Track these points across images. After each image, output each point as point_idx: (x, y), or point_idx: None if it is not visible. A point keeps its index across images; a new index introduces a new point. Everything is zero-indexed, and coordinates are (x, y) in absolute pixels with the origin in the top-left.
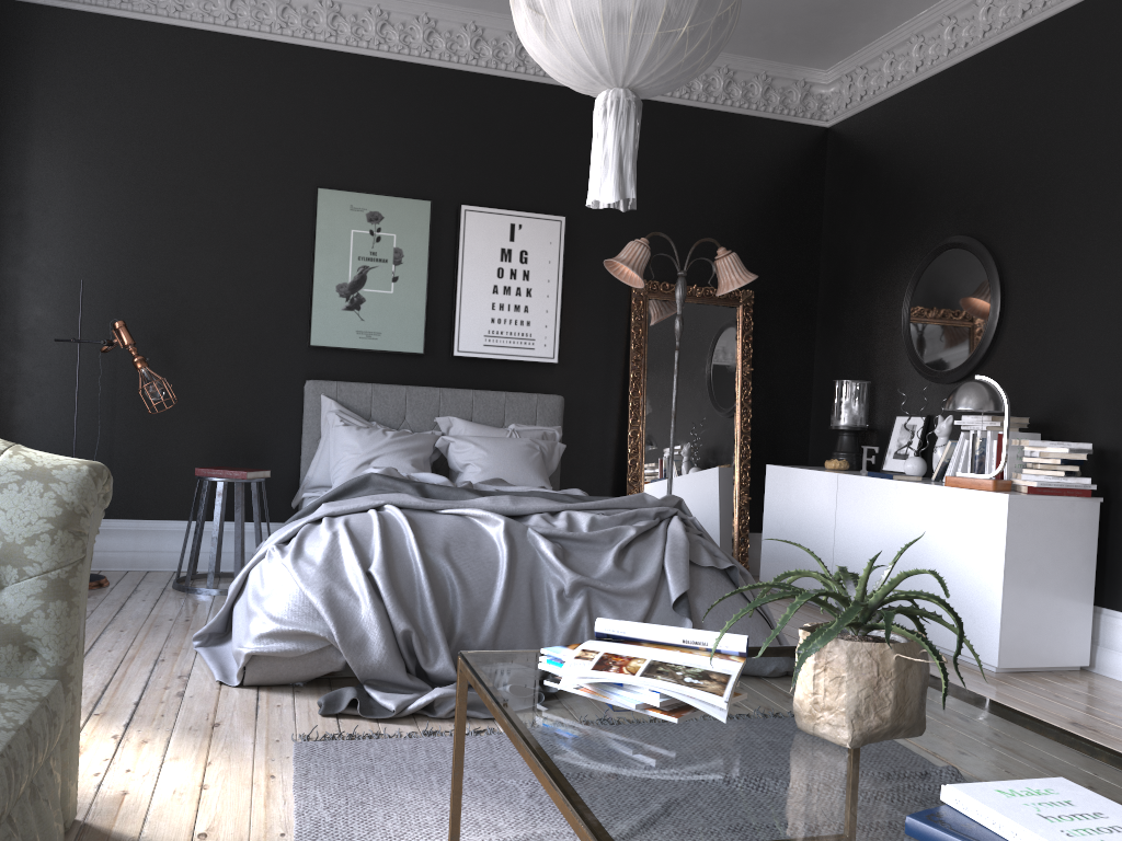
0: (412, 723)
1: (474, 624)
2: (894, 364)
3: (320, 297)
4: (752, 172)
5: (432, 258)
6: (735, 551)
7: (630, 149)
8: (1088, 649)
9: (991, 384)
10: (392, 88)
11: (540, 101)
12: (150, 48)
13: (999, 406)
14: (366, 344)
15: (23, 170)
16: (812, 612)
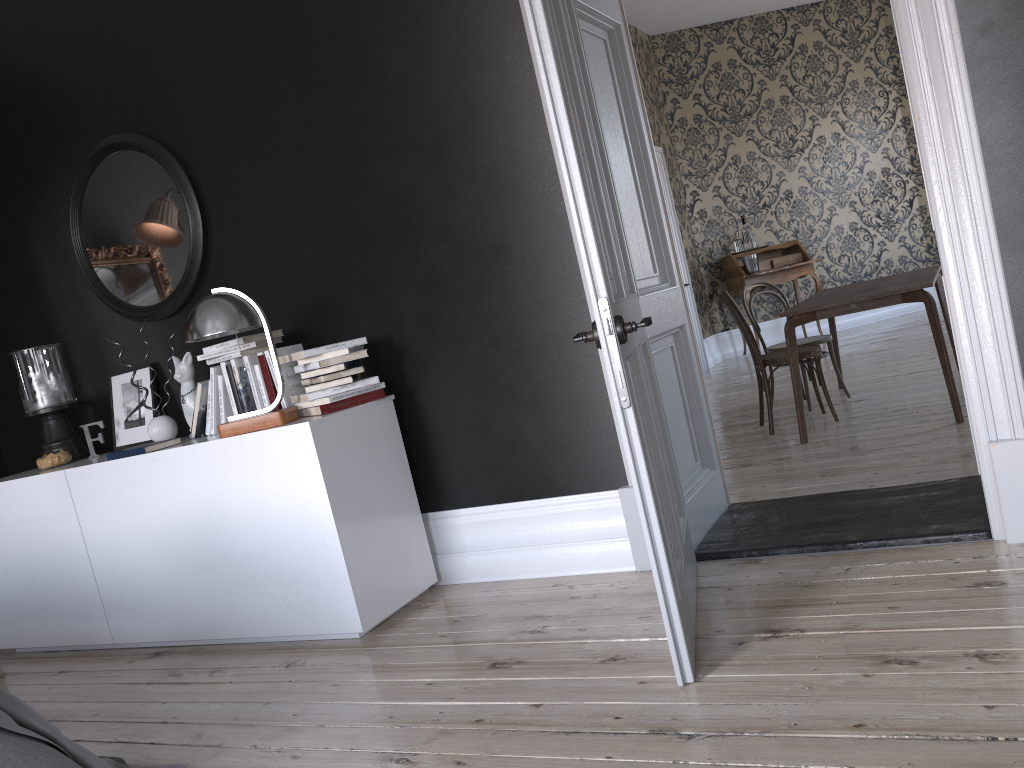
0: None
1: None
2: (86, 313)
3: None
4: None
5: None
6: None
7: None
8: (433, 564)
9: (236, 295)
10: None
11: None
12: None
13: (256, 319)
14: None
15: None
16: (93, 663)
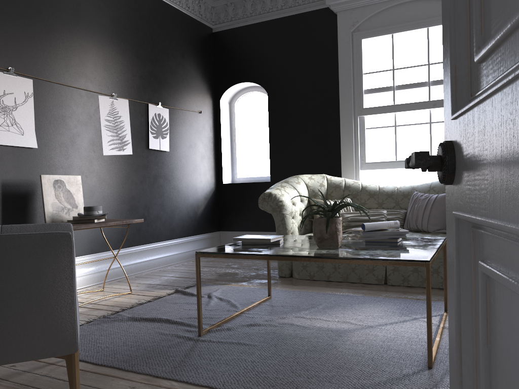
0: None
1: None
2: None
3: None
4: None
5: None
6: None
7: None
8: None
9: None
10: None
11: None
12: None
13: None
14: None
15: None
16: None
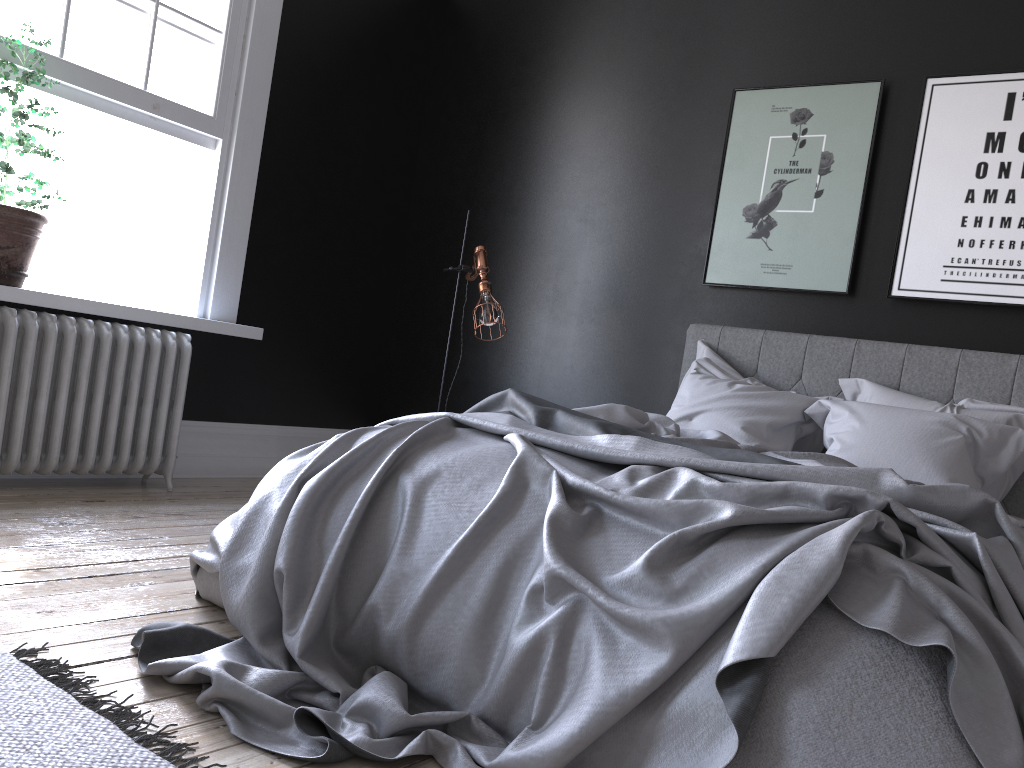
0: (160, 695)
1: (394, 599)
2: None
3: (723, 223)
4: None
5: (877, 162)
6: None
7: None
8: None
9: None
10: None
11: None
12: None
13: None
14: (771, 280)
15: (484, 124)
16: None
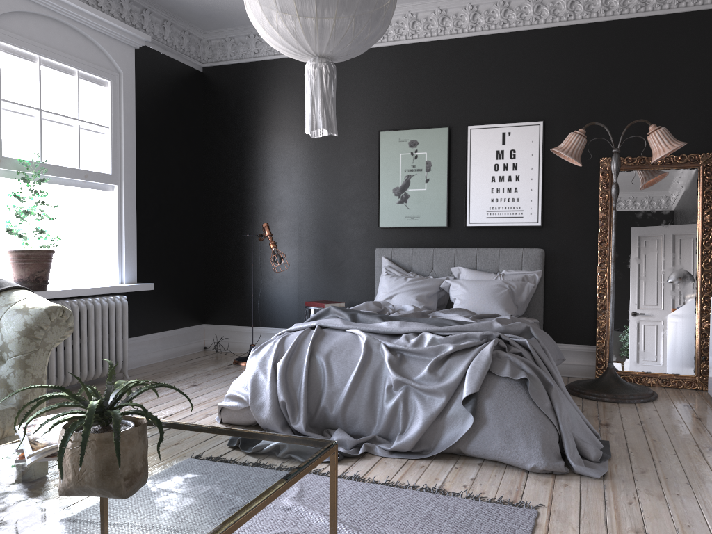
0: None
1: (332, 402)
2: None
3: (383, 197)
4: (710, 55)
5: (451, 164)
6: (697, 367)
7: (318, 96)
8: None
9: None
10: (422, 60)
11: (522, 43)
12: (294, 71)
13: None
14: (411, 223)
15: (242, 149)
16: None
